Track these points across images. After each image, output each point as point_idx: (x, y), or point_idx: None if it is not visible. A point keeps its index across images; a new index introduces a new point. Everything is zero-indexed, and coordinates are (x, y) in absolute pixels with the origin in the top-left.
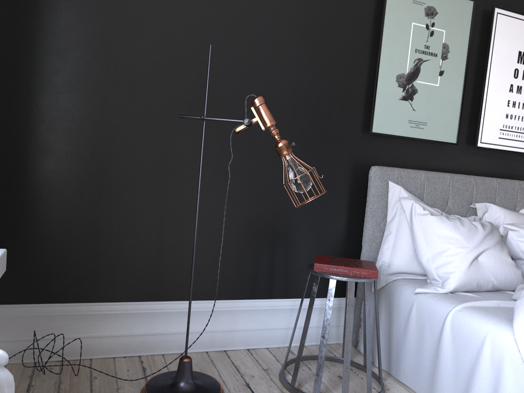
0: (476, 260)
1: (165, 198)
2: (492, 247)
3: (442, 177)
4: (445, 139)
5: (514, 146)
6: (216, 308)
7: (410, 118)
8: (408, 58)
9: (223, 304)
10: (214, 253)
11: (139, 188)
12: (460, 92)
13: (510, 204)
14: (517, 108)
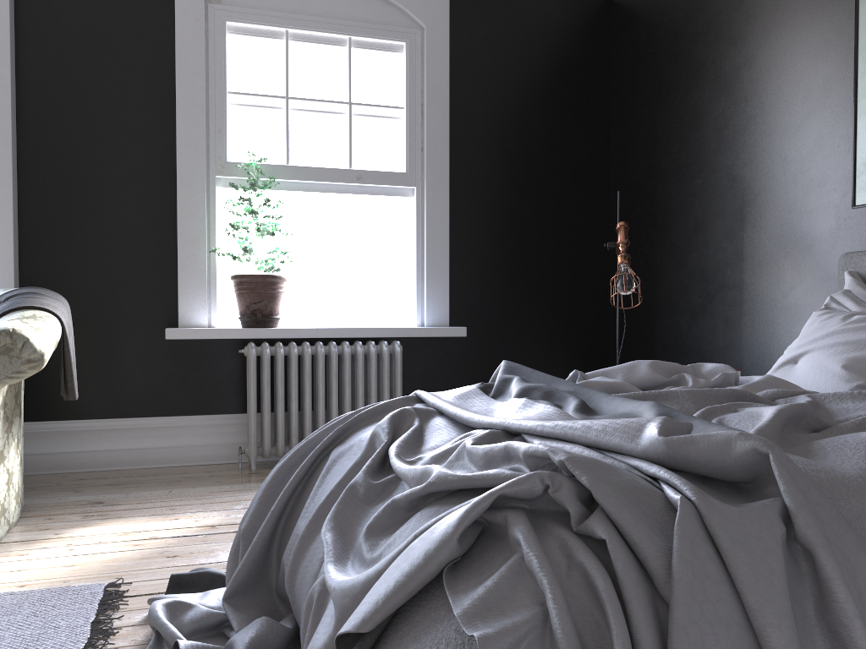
0: (790, 365)
1: (684, 318)
2: (821, 349)
3: None
4: None
5: None
6: None
7: None
8: None
9: None
10: None
11: (670, 310)
12: None
13: None
14: None
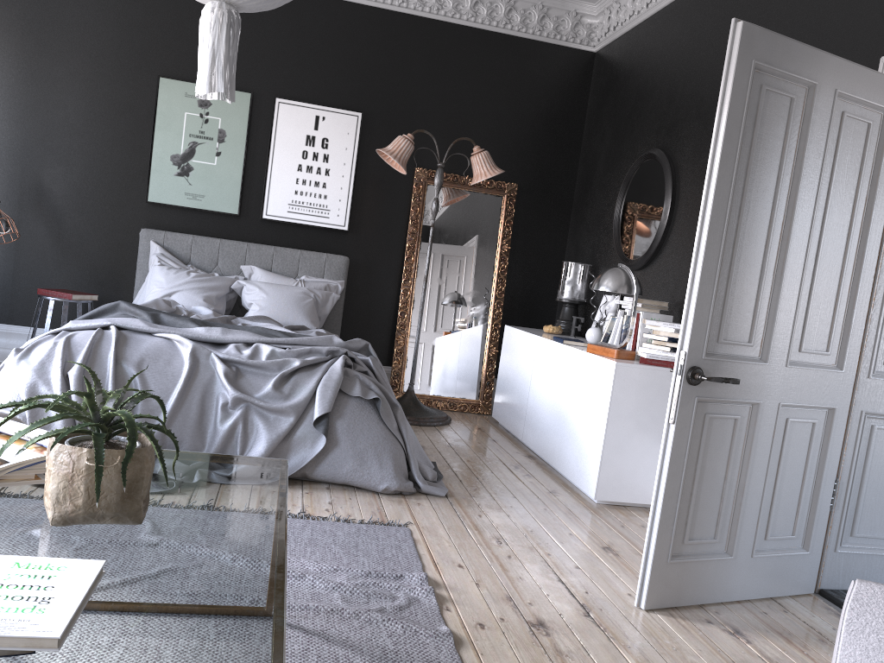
0: (168, 297)
1: None
2: (188, 290)
3: (211, 242)
4: (226, 210)
5: (307, 220)
6: (9, 330)
7: (186, 191)
8: (182, 141)
9: (15, 328)
10: (8, 288)
11: None
12: (240, 170)
13: (290, 271)
14: (309, 186)
